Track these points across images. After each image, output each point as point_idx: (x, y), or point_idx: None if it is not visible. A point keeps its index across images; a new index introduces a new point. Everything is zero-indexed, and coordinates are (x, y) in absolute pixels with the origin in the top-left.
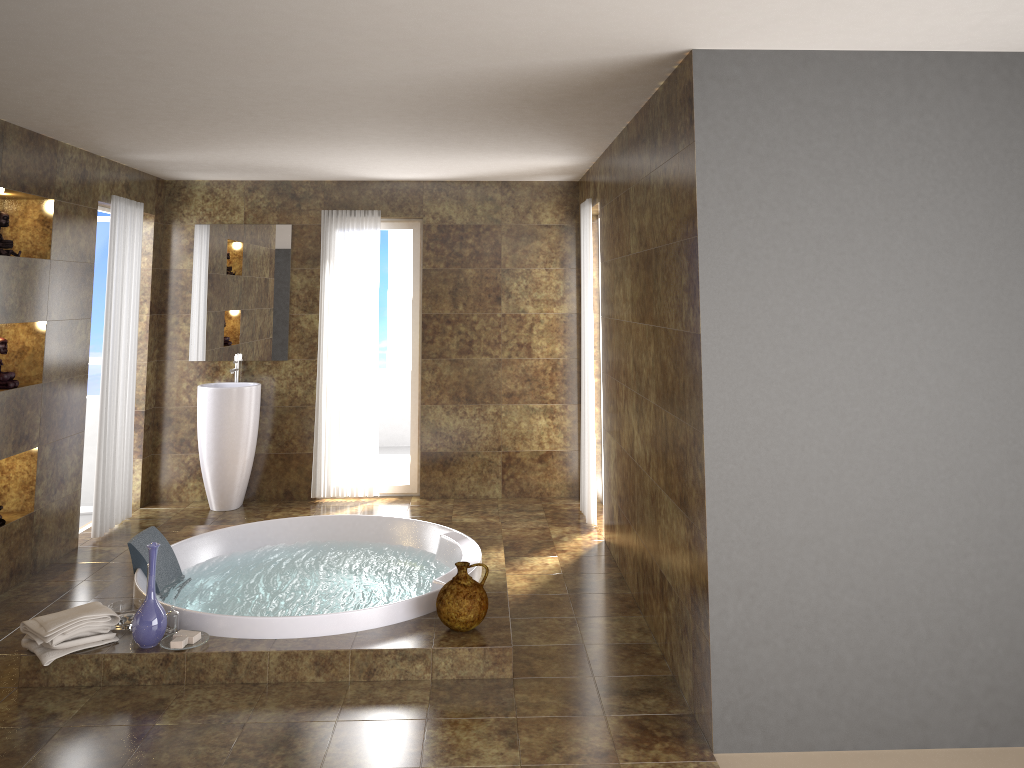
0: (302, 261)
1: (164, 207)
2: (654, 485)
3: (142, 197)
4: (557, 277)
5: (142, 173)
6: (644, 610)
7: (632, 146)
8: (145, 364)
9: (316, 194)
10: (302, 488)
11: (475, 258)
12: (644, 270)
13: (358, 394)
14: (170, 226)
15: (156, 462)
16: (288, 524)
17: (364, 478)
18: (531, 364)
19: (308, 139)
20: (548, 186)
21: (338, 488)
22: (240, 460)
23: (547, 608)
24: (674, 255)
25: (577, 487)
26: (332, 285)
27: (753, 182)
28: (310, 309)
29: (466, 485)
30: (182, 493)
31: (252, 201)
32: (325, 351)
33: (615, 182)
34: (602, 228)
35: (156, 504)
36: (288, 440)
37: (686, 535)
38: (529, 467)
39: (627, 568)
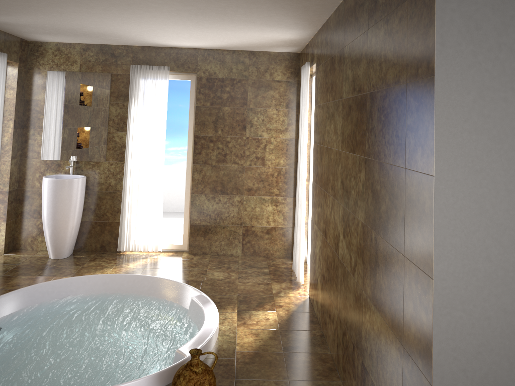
0: (117, 97)
1: (27, 58)
2: (359, 288)
3: (7, 50)
4: (283, 115)
5: (7, 34)
6: (343, 378)
7: (349, 13)
8: (9, 161)
9: (127, 54)
10: (112, 244)
11: (230, 100)
12: (357, 111)
13: (150, 185)
14: (31, 71)
15: (17, 224)
16: (87, 280)
17: (152, 240)
18: (264, 170)
19: (105, 5)
20: (280, 55)
21: (135, 245)
22: (69, 226)
23: (266, 368)
24: (396, 97)
25: (290, 251)
26: (136, 114)
27: (493, 23)
28: (121, 129)
29: (218, 246)
30: (34, 244)
31: (85, 57)
32: (130, 157)
33: (330, 46)
34: (317, 81)
35: (16, 251)
36: (104, 213)
37: (399, 360)
38: (260, 236)
39: (328, 332)
